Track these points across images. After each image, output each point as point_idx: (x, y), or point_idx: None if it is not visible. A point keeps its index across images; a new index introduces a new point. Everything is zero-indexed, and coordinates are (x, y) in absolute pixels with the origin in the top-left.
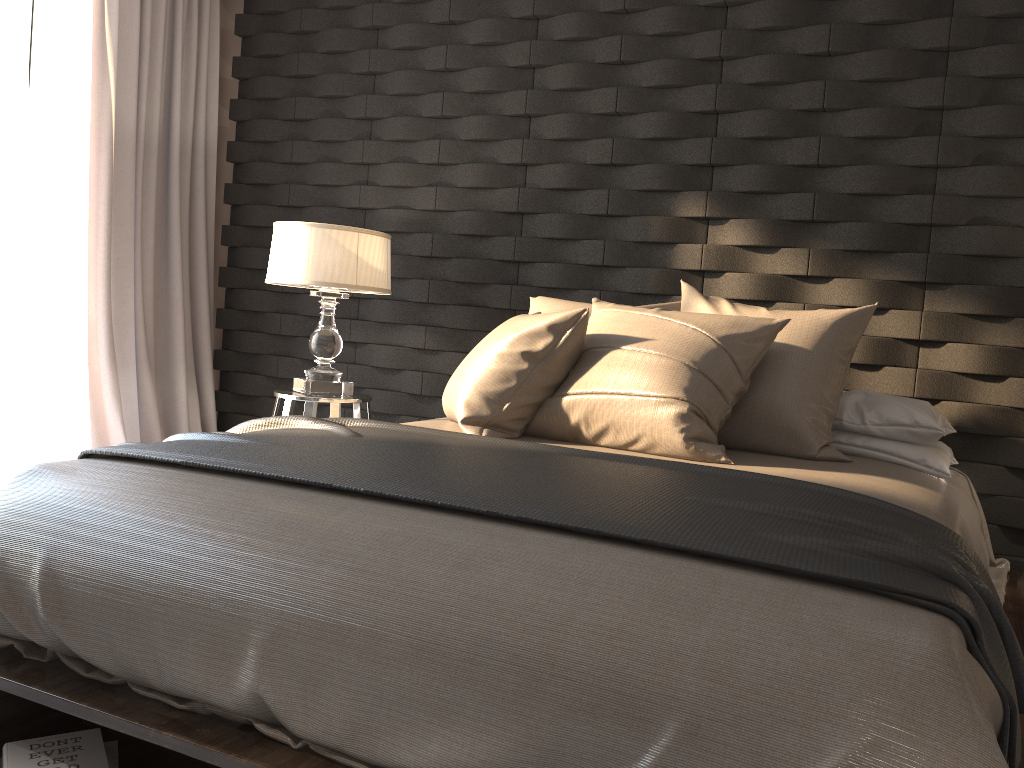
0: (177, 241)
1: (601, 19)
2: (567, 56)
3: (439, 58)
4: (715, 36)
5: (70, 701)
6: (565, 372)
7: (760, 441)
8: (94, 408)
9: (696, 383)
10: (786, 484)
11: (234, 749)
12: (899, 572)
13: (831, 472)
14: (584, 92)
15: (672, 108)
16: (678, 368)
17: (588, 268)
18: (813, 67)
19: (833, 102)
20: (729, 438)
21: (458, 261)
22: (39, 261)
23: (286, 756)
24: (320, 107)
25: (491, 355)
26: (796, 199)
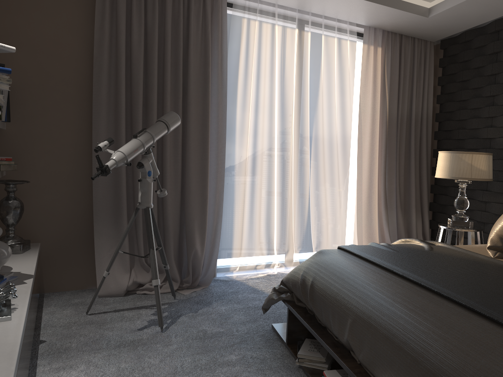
0: (413, 158)
1: None
2: None
3: None
4: None
5: (310, 328)
6: None
7: None
8: (380, 225)
9: None
10: None
11: (341, 357)
12: None
13: None
14: None
15: None
16: None
17: None
18: None
19: None
20: None
21: None
22: (361, 170)
23: (354, 365)
24: (471, 93)
25: None
26: None
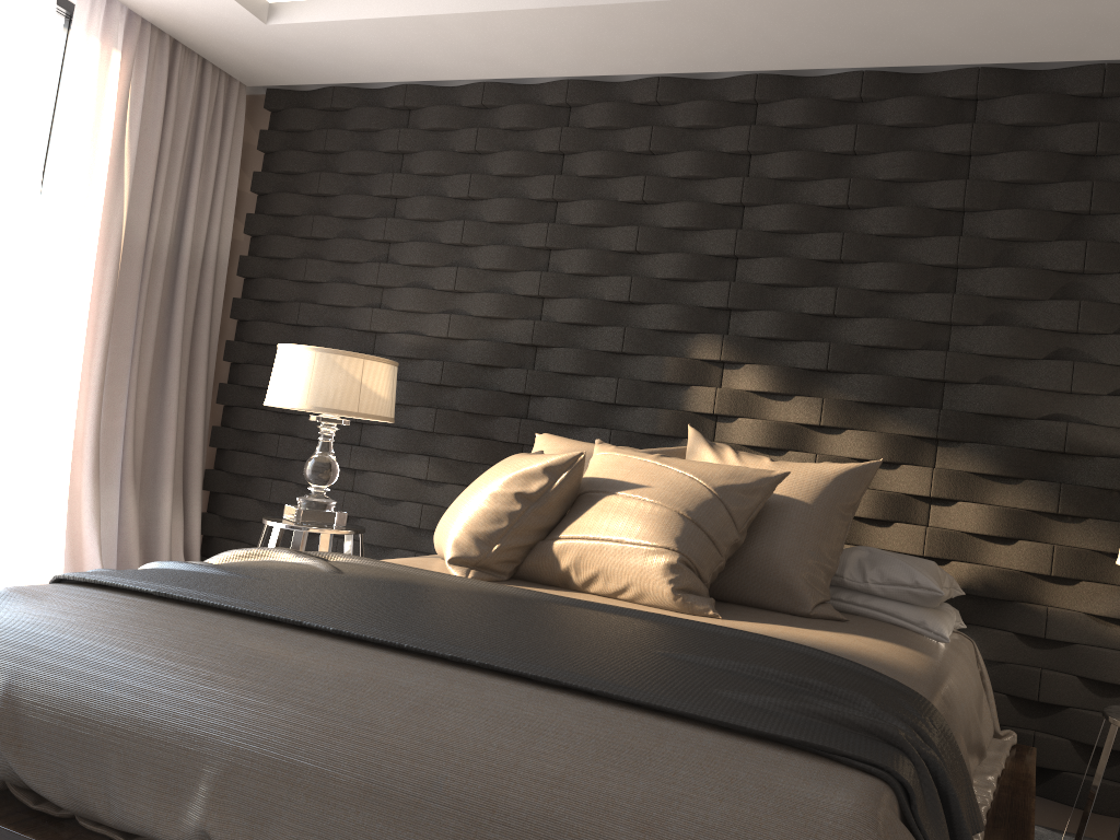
0: (177, 355)
1: (626, 159)
2: (590, 192)
3: (462, 186)
4: (737, 183)
5: (15, 832)
6: (559, 515)
7: (755, 595)
8: (71, 526)
9: (689, 533)
10: (763, 642)
11: None
12: (845, 734)
13: (820, 631)
14: (605, 229)
15: (692, 250)
16: (671, 517)
17: (600, 405)
18: (832, 219)
19: (850, 254)
20: (724, 590)
21: (467, 391)
22: (30, 371)
23: None
24: (338, 227)
25: (484, 494)
26: (811, 348)
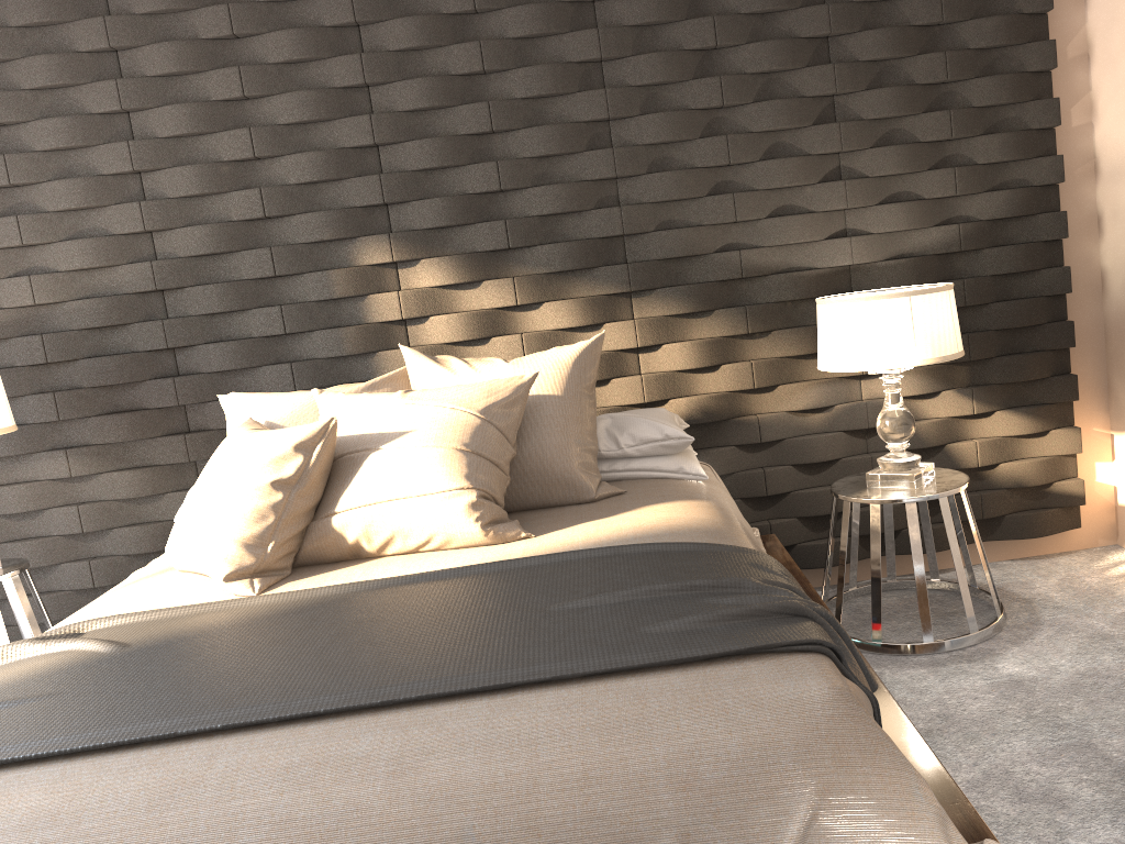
0: None
1: (206, 48)
2: (171, 95)
3: None
4: (355, 61)
5: None
6: (323, 488)
7: (539, 498)
8: None
9: (475, 466)
10: (612, 553)
11: None
12: (766, 624)
13: (622, 514)
14: (206, 136)
15: (323, 145)
16: (452, 455)
17: (267, 340)
18: (471, 87)
19: (502, 123)
20: (507, 503)
21: (89, 362)
22: None
23: None
24: None
25: (233, 494)
26: (487, 229)
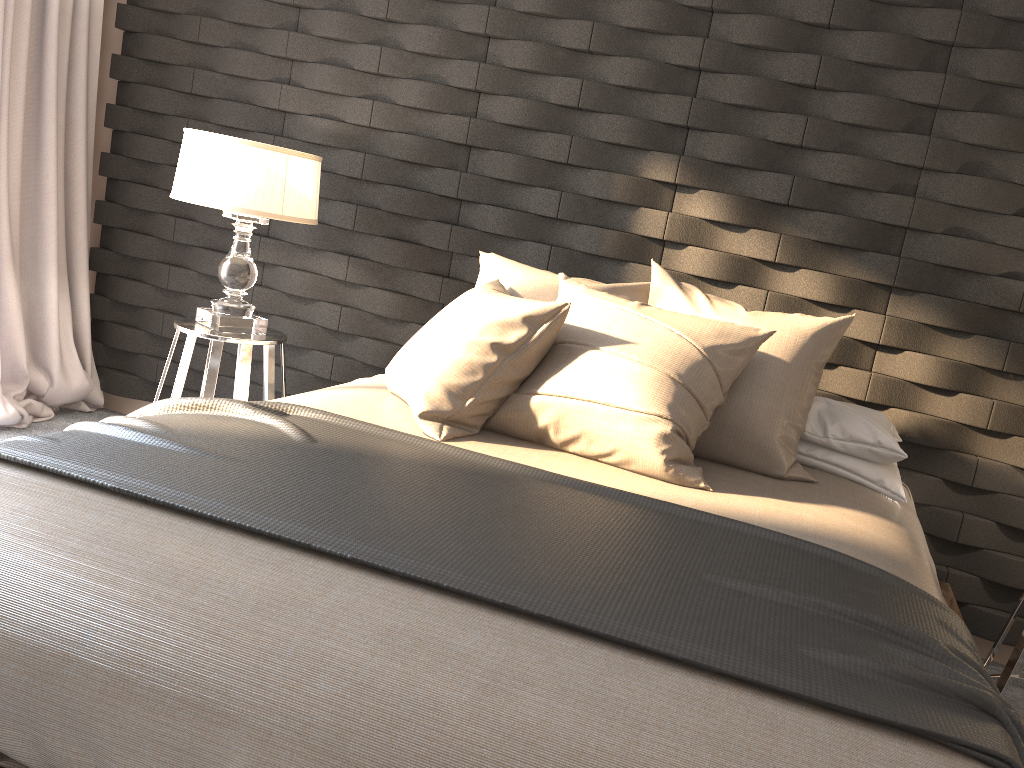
0: (52, 120)
1: None
2: None
3: None
4: None
5: None
6: (534, 366)
7: (728, 454)
8: None
9: (680, 399)
10: (787, 544)
11: None
12: (946, 707)
13: (807, 505)
14: (554, 20)
15: (651, 56)
16: (662, 381)
17: (539, 219)
18: (810, 38)
19: (826, 81)
20: (696, 447)
21: (392, 189)
22: None
23: None
24: None
25: (455, 341)
26: (773, 179)
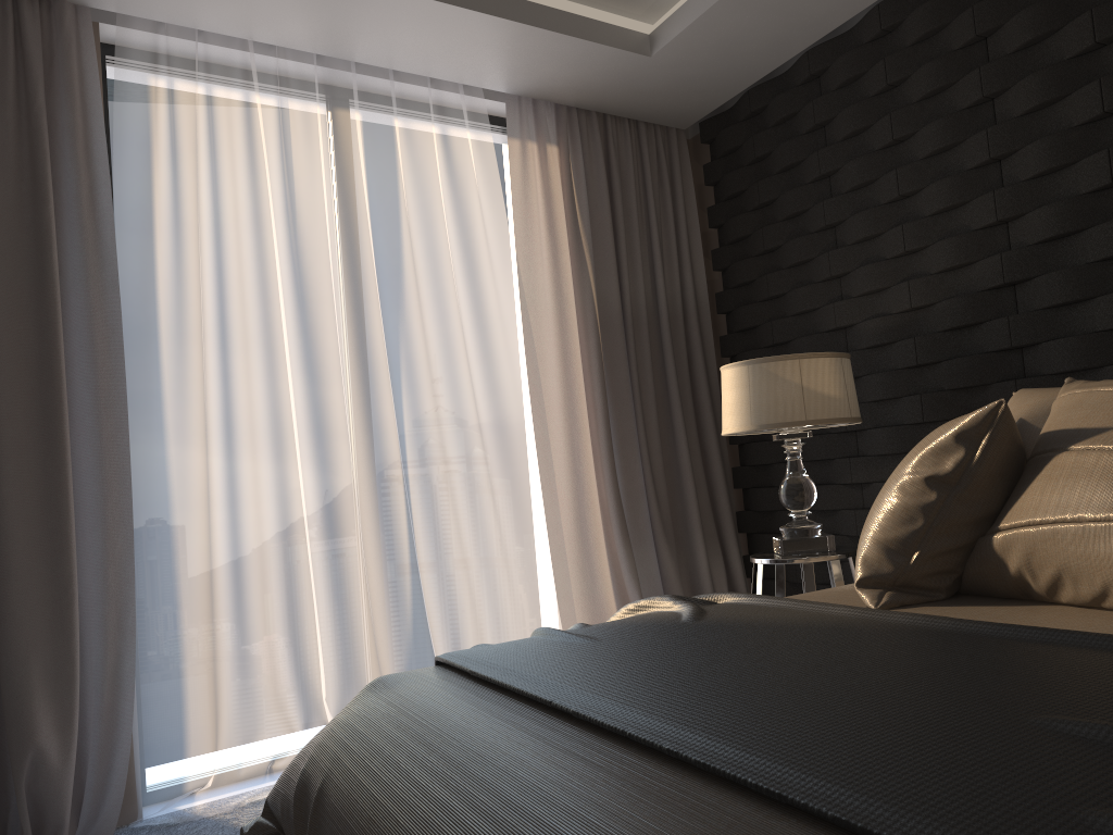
0: (677, 406)
1: (1060, 1)
2: (1028, 67)
3: (884, 131)
4: None
5: None
6: (1000, 497)
7: None
8: (619, 588)
9: None
10: None
11: None
12: None
13: None
14: (1059, 103)
15: None
16: None
17: (1112, 334)
18: None
19: None
20: None
21: (947, 364)
22: (549, 453)
23: None
24: (785, 230)
25: (891, 488)
26: None
